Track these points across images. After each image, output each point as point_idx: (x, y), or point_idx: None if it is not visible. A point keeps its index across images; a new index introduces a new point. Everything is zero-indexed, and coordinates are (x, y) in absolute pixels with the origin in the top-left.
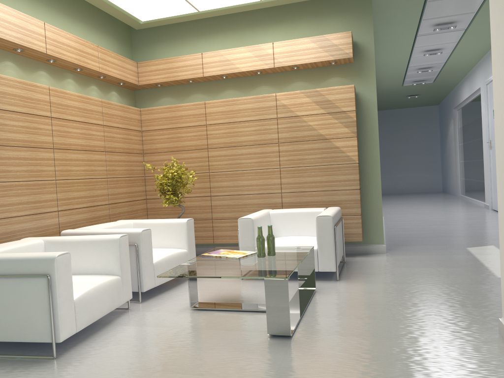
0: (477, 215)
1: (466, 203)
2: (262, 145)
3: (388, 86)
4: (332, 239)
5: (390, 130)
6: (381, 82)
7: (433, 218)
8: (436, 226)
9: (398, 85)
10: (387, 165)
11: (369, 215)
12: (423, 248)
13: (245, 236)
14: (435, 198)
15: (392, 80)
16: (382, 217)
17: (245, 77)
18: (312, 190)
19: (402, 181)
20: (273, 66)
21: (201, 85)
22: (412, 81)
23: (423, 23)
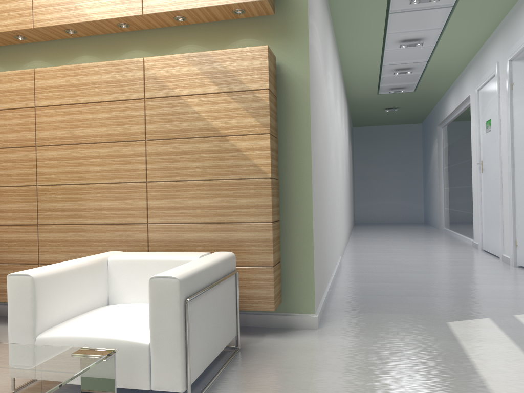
0: (464, 258)
1: (450, 238)
2: (120, 144)
3: (360, 93)
4: (178, 327)
5: (366, 149)
6: (352, 88)
7: (406, 261)
8: (408, 275)
9: (373, 93)
10: (362, 189)
11: (293, 264)
12: (379, 320)
13: (19, 310)
14: (415, 231)
15: (365, 85)
16: (313, 268)
17: (109, 35)
18: (196, 221)
19: (379, 209)
20: (142, 12)
21: (43, 48)
22: (389, 89)
23: None
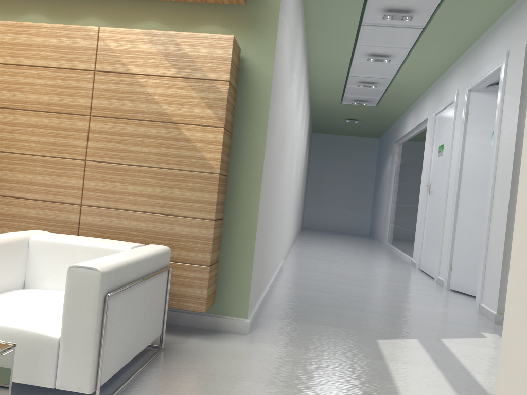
0: (401, 276)
1: (391, 254)
2: (61, 115)
3: (324, 100)
4: (94, 323)
5: (323, 156)
6: (316, 93)
7: (346, 272)
8: (346, 287)
9: (337, 102)
10: (314, 195)
11: (231, 266)
12: (311, 331)
13: None
14: (359, 243)
15: (329, 93)
16: (251, 272)
17: None
18: (134, 209)
19: (328, 217)
20: None
21: None
22: (353, 100)
23: (371, 3)
